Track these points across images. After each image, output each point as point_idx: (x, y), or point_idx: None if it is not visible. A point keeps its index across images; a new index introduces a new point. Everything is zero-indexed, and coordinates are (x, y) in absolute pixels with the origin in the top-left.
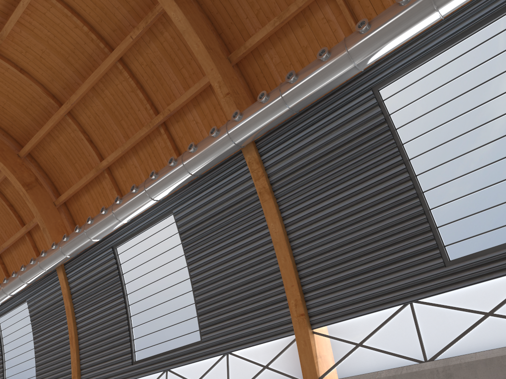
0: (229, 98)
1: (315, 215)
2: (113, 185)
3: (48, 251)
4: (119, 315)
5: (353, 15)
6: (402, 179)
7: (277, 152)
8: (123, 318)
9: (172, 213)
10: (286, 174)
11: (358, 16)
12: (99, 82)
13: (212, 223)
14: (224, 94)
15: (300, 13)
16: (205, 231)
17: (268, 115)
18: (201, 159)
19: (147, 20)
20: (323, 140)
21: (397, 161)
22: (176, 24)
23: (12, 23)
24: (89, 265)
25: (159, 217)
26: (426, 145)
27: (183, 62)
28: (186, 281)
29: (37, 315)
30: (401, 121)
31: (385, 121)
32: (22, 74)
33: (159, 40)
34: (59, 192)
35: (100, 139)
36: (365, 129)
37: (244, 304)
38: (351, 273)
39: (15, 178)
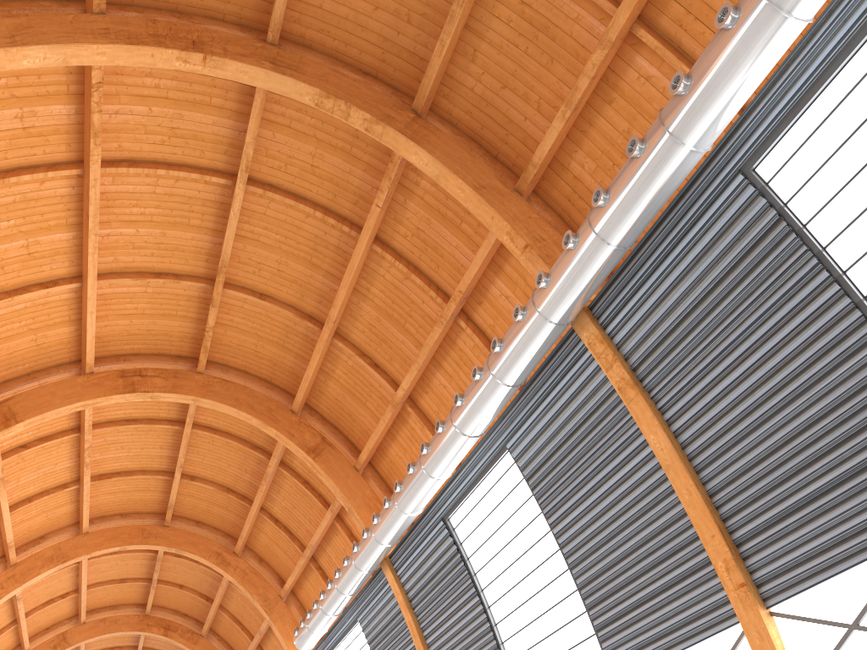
0: (529, 253)
1: (716, 406)
2: (422, 422)
3: (360, 542)
4: (480, 625)
5: (684, 55)
6: (842, 310)
7: (627, 316)
8: (486, 629)
9: (507, 449)
10: (651, 349)
11: (692, 53)
12: (359, 279)
13: (566, 453)
14: (520, 248)
15: (600, 83)
16: (560, 468)
17: (585, 266)
18: (514, 360)
19: (389, 176)
20: (690, 277)
21: (821, 280)
22: (424, 170)
23: (229, 241)
24: (421, 553)
25: (491, 459)
26: (866, 238)
27: (459, 214)
28: (556, 554)
29: (376, 640)
30: (810, 209)
31: (780, 218)
32: (263, 300)
33: (417, 195)
34: (358, 448)
35: (386, 359)
36: (752, 240)
37: (649, 579)
38: (804, 497)
39: (294, 445)
